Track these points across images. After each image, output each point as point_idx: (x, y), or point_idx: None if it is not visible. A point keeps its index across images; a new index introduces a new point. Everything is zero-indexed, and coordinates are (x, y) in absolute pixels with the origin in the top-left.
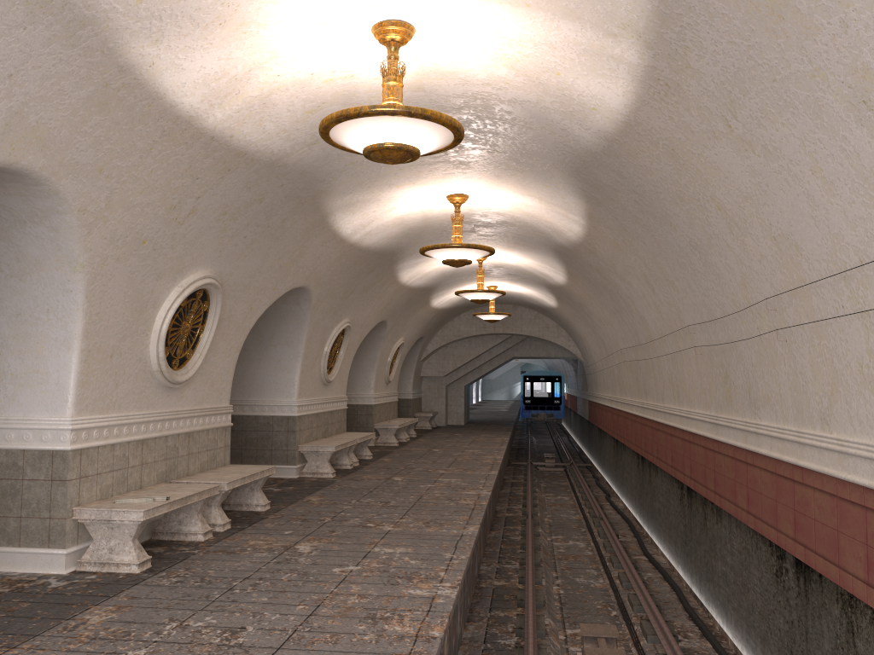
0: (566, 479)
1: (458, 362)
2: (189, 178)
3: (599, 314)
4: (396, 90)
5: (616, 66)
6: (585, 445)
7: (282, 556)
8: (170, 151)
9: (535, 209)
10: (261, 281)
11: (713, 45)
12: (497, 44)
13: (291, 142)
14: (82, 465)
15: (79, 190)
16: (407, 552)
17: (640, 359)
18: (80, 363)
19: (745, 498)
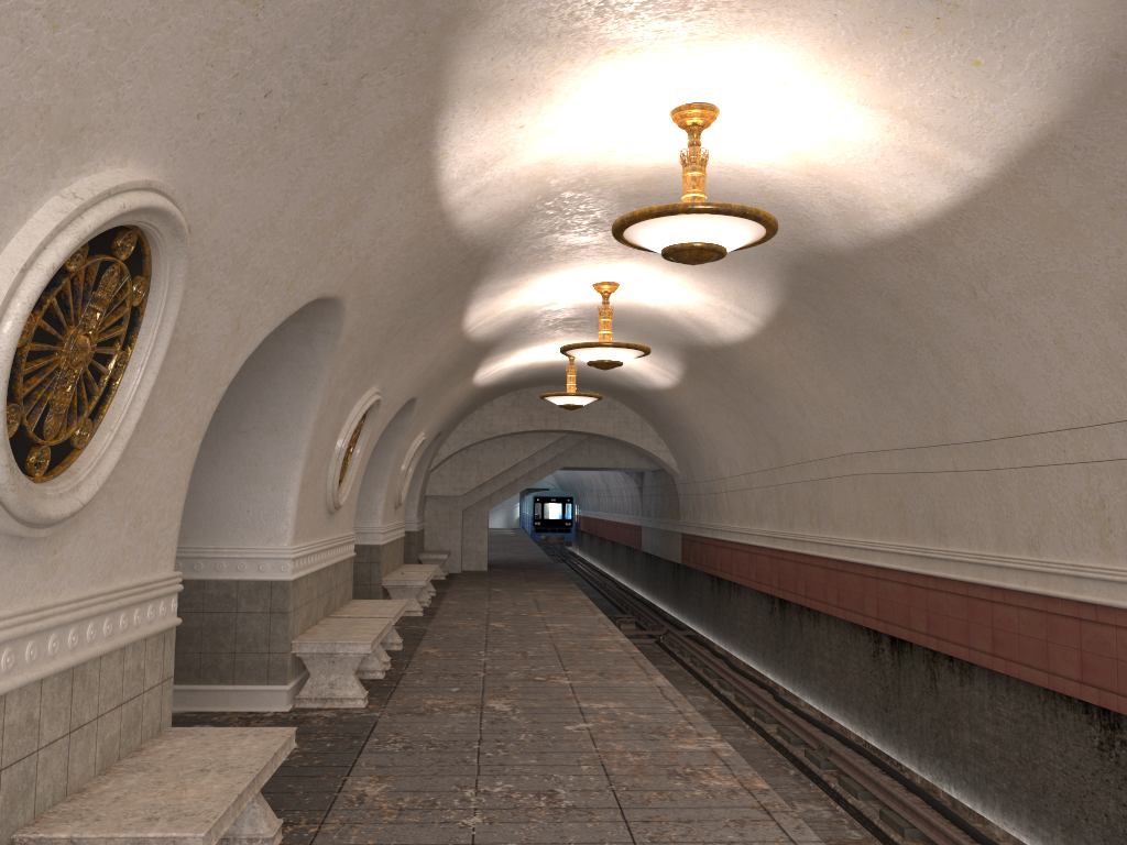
0: (671, 660)
1: (486, 475)
2: None
3: (803, 393)
4: None
5: None
6: (662, 599)
7: None
8: None
9: (850, 152)
10: (270, 259)
11: None
12: None
13: None
14: None
15: None
16: None
17: (931, 470)
18: None
19: None
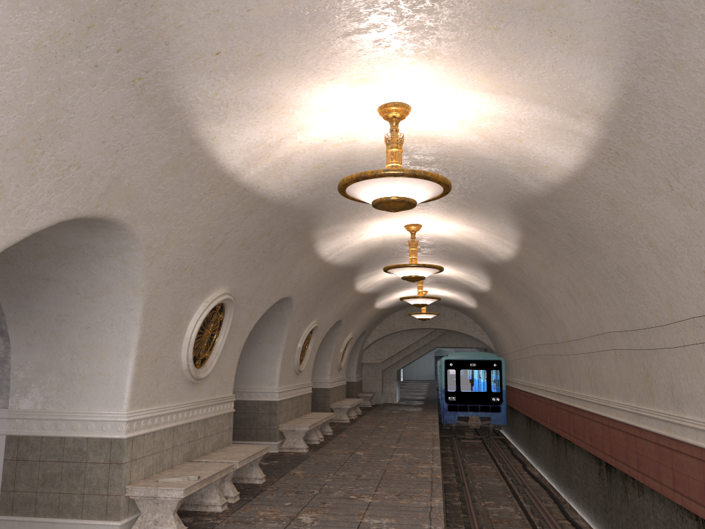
0: (485, 450)
1: (392, 351)
2: (223, 219)
3: (517, 315)
4: (398, 155)
5: (573, 138)
6: None
7: (291, 526)
8: (214, 200)
9: (475, 235)
10: (260, 294)
11: (665, 128)
12: (474, 119)
13: (299, 189)
14: (133, 450)
15: (148, 232)
16: (392, 522)
17: (555, 354)
18: (135, 367)
19: (671, 478)
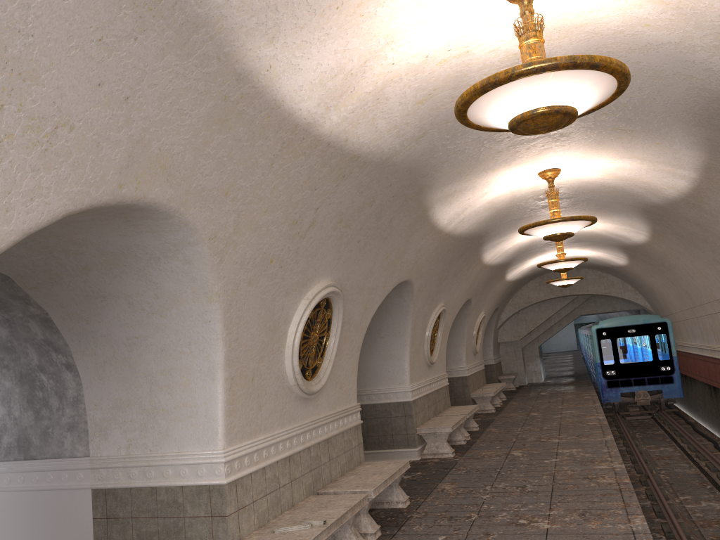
0: (658, 427)
1: (531, 326)
2: (307, 190)
3: (687, 267)
4: (538, 48)
5: None
6: None
7: None
8: (289, 164)
9: (633, 171)
10: (373, 281)
11: None
12: None
13: (400, 138)
14: (238, 496)
15: (208, 218)
16: None
17: None
18: (225, 392)
19: None
